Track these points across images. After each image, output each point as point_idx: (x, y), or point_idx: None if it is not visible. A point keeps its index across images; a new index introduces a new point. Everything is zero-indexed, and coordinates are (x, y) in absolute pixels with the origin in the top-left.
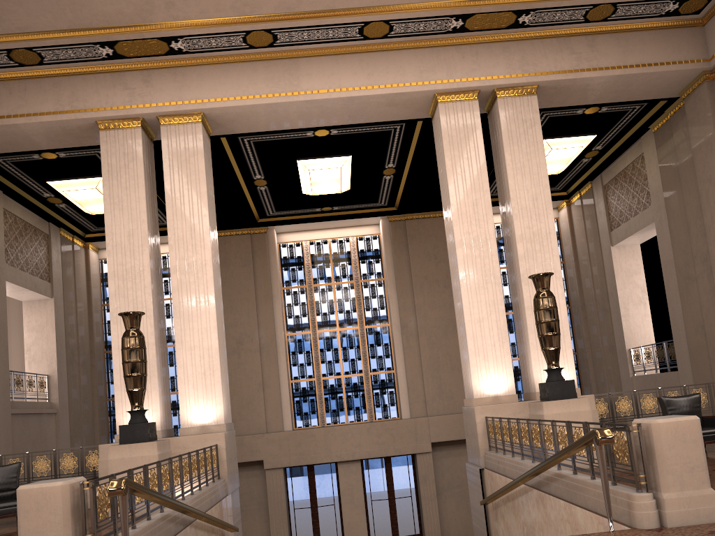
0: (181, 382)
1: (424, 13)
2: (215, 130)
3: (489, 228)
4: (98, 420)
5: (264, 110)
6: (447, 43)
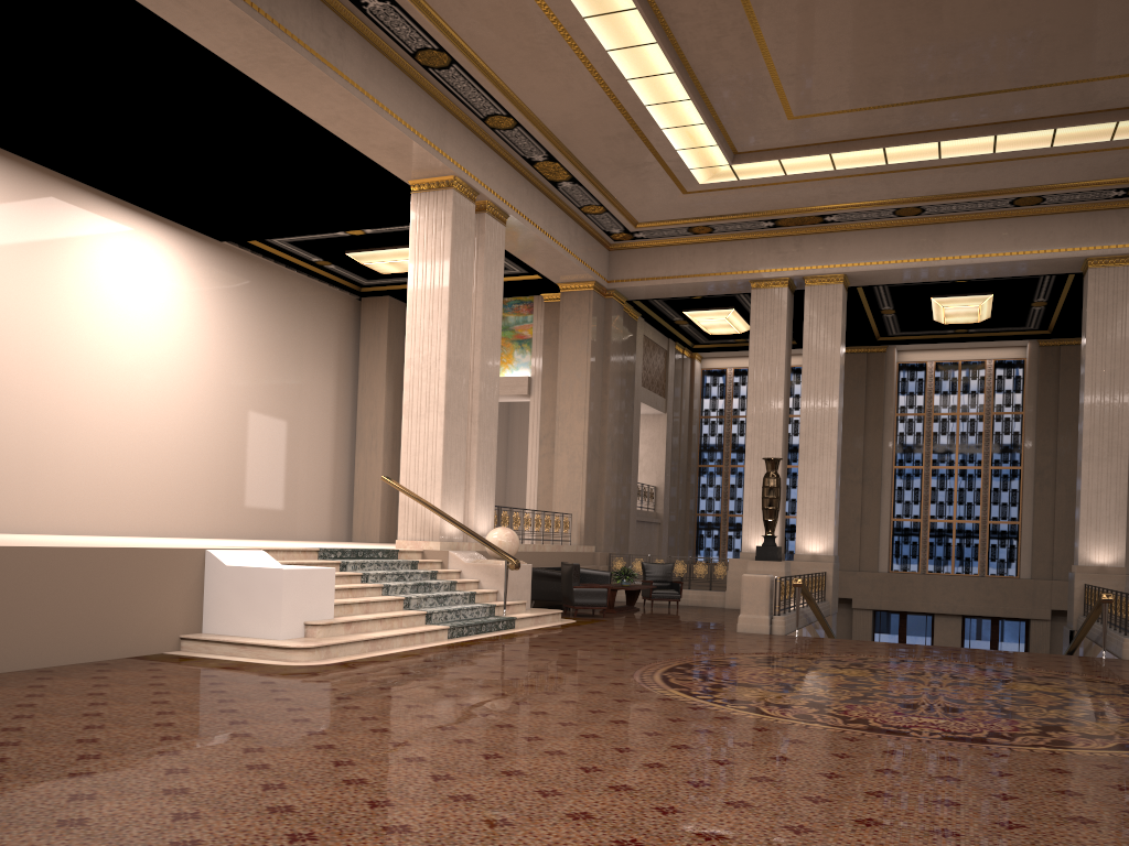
0: (799, 515)
1: (1080, 189)
2: (852, 283)
3: (1123, 400)
4: (688, 534)
5: (903, 271)
6: (1107, 206)
